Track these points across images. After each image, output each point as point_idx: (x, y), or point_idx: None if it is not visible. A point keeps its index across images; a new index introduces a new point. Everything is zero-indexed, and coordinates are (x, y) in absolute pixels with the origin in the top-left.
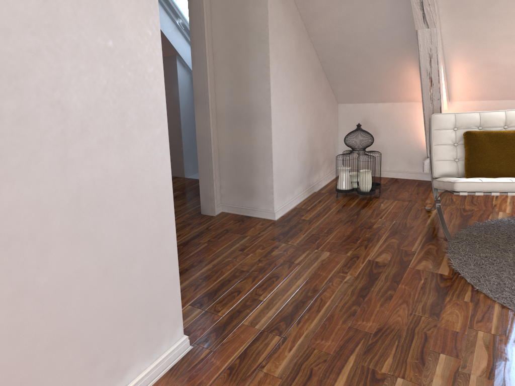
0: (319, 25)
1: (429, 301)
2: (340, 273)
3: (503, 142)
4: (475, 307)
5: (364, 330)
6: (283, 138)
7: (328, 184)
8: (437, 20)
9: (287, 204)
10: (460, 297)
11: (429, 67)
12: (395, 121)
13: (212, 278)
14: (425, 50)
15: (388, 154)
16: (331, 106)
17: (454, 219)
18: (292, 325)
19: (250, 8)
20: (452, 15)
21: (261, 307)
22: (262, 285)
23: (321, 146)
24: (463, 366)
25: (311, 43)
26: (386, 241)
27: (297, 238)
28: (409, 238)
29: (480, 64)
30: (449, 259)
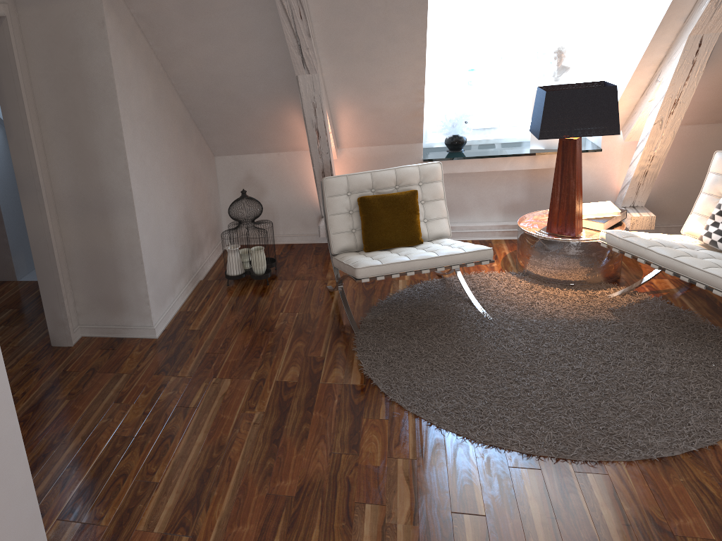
0: (181, 66)
1: (346, 429)
2: (246, 410)
3: (396, 207)
4: (391, 426)
5: (284, 495)
6: (153, 226)
7: (215, 265)
8: (318, 65)
9: (169, 310)
10: (376, 415)
11: (315, 118)
12: (283, 175)
13: (84, 461)
14: (308, 99)
15: (280, 215)
16: (207, 162)
17: (358, 299)
18: (200, 512)
19: (85, 54)
20: (333, 58)
21: (158, 494)
22: (154, 456)
23: (200, 217)
24: (389, 515)
25: (173, 87)
26: (292, 347)
27: (189, 364)
28: (316, 337)
29: (365, 109)
30: (359, 360)
